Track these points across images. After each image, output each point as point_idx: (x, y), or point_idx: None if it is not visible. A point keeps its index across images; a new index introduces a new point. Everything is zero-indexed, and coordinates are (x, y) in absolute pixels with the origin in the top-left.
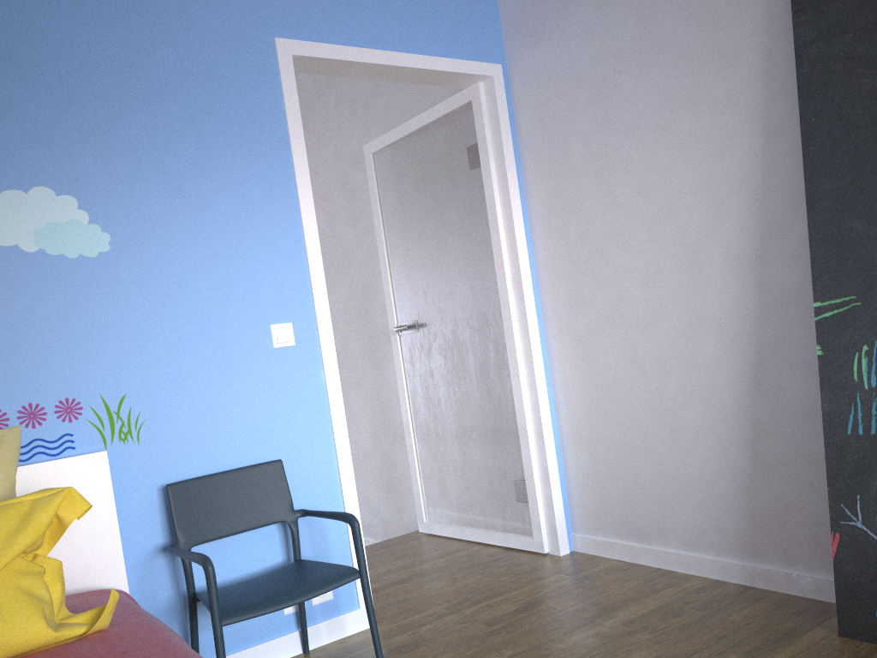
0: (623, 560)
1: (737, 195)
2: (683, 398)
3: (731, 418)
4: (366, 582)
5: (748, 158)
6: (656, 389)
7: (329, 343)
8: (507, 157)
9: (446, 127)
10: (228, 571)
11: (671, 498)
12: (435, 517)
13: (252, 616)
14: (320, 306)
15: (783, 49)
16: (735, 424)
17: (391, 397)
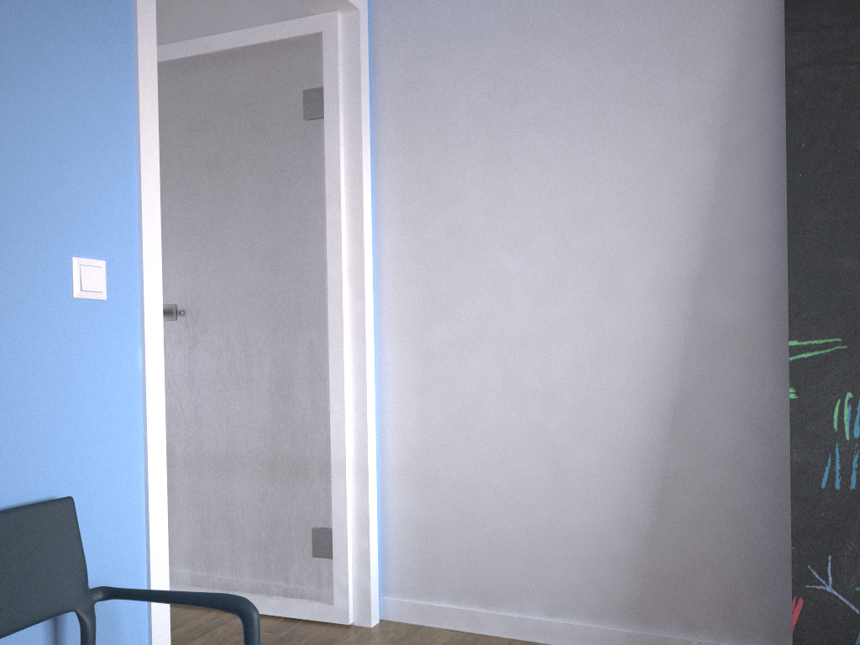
0: (459, 630)
1: (679, 214)
2: (574, 436)
3: (636, 463)
4: None
5: (698, 176)
6: (537, 423)
7: (155, 308)
8: (364, 114)
9: (273, 57)
10: None
11: (538, 553)
12: None
13: None
14: (150, 244)
15: (757, 67)
16: (640, 470)
17: None
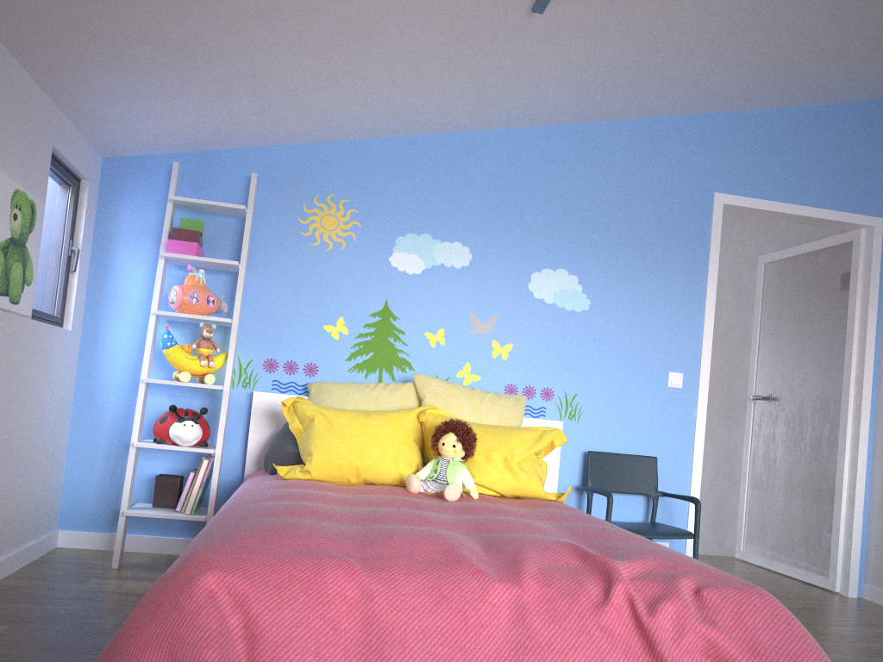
0: None
1: None
2: None
3: None
4: (696, 542)
5: None
6: None
7: (704, 392)
8: (872, 286)
9: (828, 255)
10: None
11: None
12: (750, 548)
13: None
14: (704, 367)
15: None
16: None
17: (736, 450)
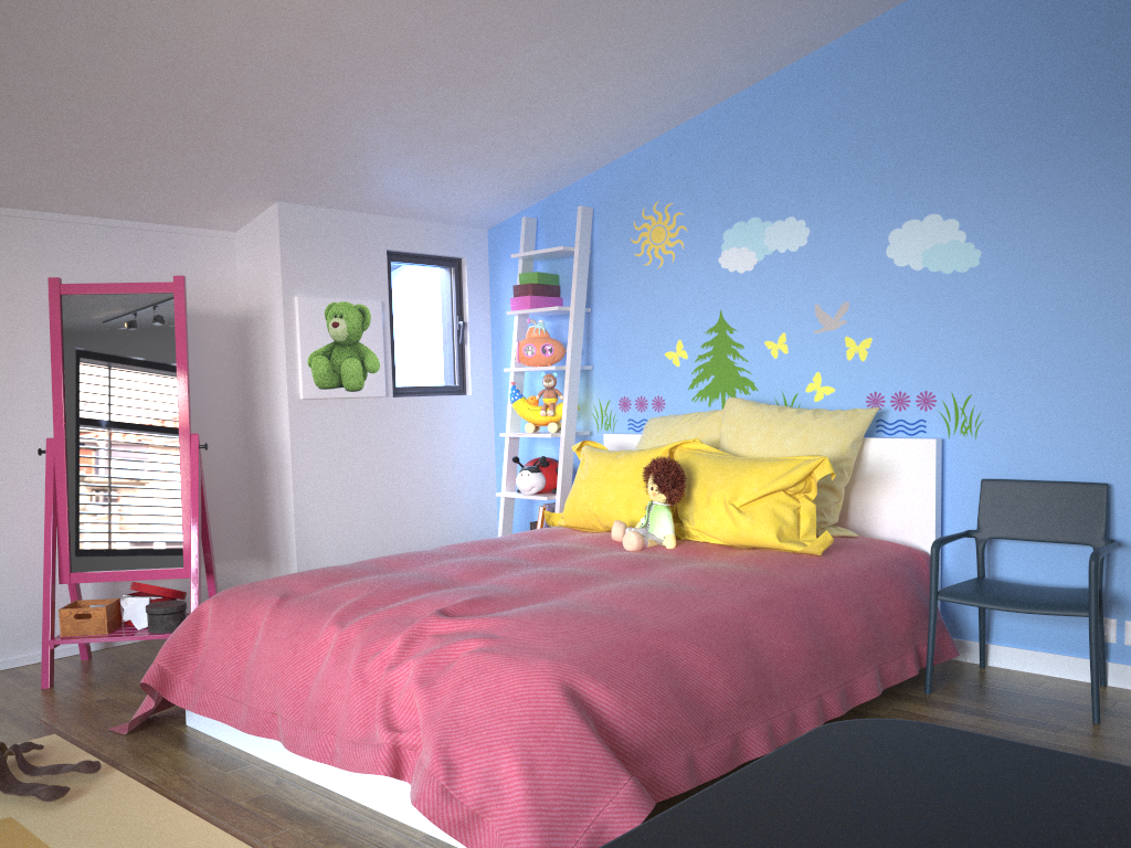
0: None
1: None
2: None
3: None
4: (1090, 622)
5: None
6: None
7: None
8: None
9: None
10: (1036, 575)
11: None
12: None
13: (964, 603)
14: None
15: None
16: None
17: None
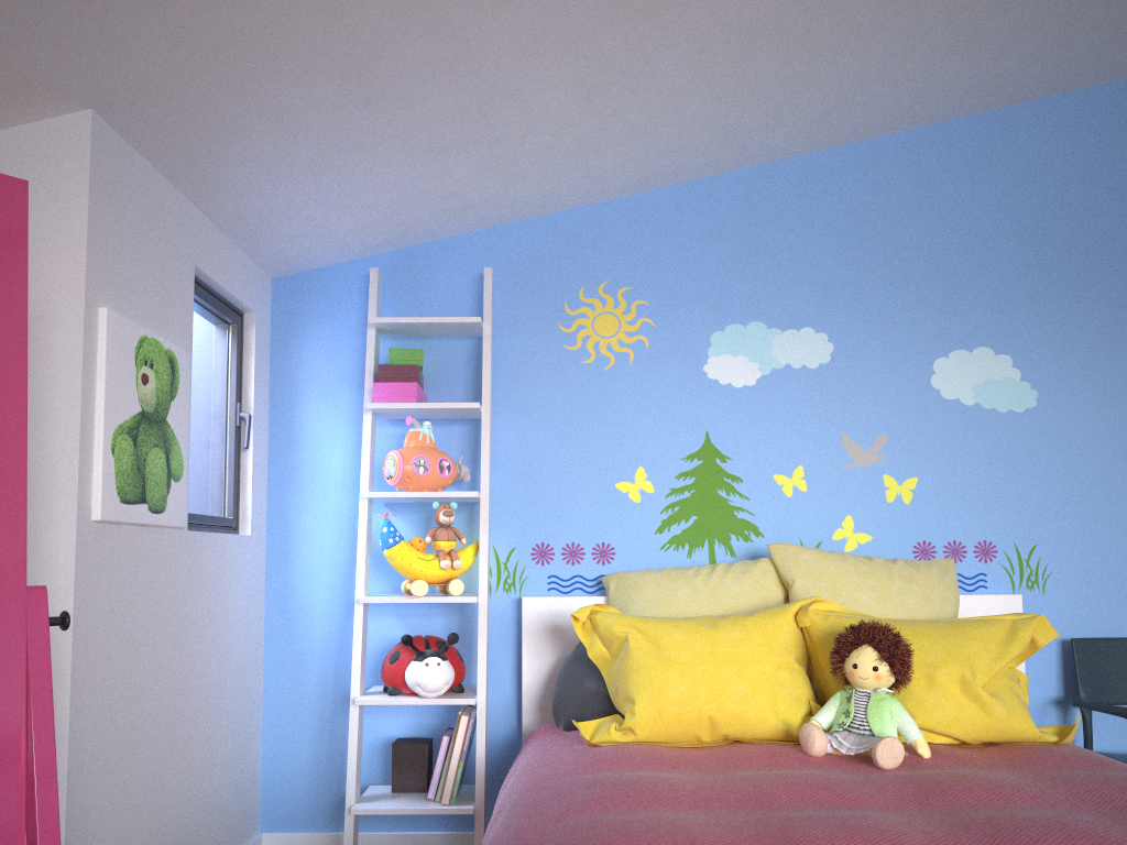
0: None
1: None
2: None
3: None
4: None
5: None
6: None
7: None
8: None
9: None
10: (1117, 742)
11: None
12: None
13: None
14: None
15: None
16: None
17: None
